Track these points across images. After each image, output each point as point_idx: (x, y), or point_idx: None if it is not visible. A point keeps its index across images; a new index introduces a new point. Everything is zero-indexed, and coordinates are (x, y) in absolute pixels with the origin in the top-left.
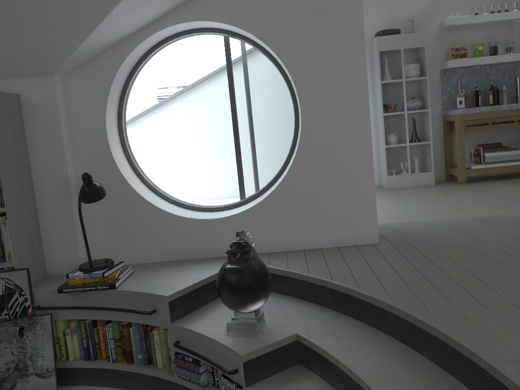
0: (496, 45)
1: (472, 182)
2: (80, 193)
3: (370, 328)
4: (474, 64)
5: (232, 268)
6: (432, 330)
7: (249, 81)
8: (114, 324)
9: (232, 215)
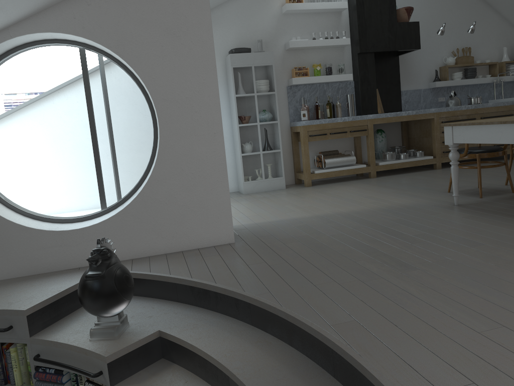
0: (331, 67)
1: (316, 185)
2: None
3: (226, 317)
4: (313, 82)
5: (94, 275)
6: (275, 310)
7: (109, 89)
8: None
9: (93, 225)
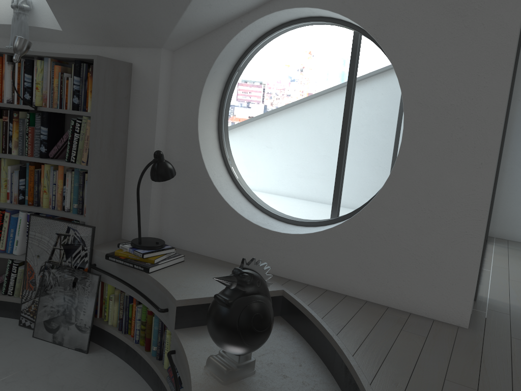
0: None
1: None
2: (144, 169)
3: None
4: None
5: (220, 298)
6: None
7: None
8: (142, 307)
9: (297, 234)
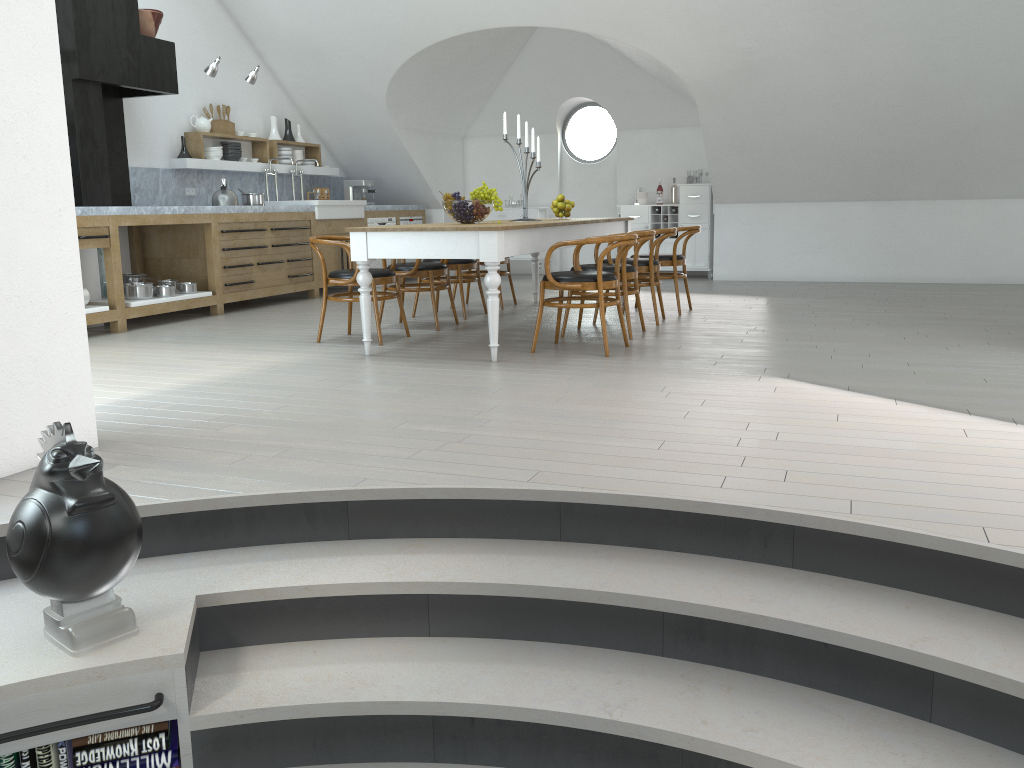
0: None
1: None
2: None
3: (281, 545)
4: None
5: (99, 498)
6: (416, 493)
7: None
8: None
9: None
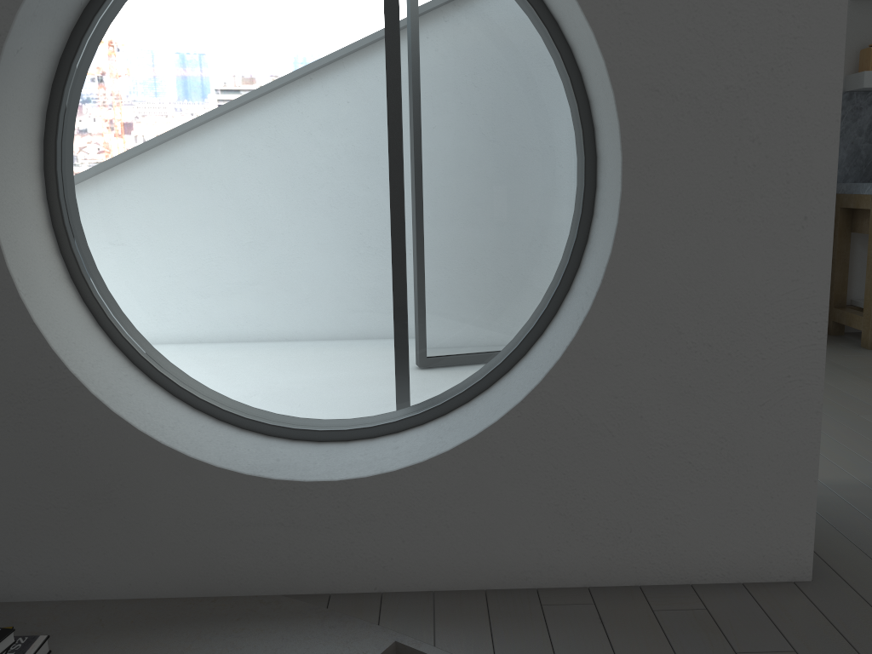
0: None
1: None
2: None
3: None
4: None
5: None
6: None
7: None
8: None
9: (382, 475)
